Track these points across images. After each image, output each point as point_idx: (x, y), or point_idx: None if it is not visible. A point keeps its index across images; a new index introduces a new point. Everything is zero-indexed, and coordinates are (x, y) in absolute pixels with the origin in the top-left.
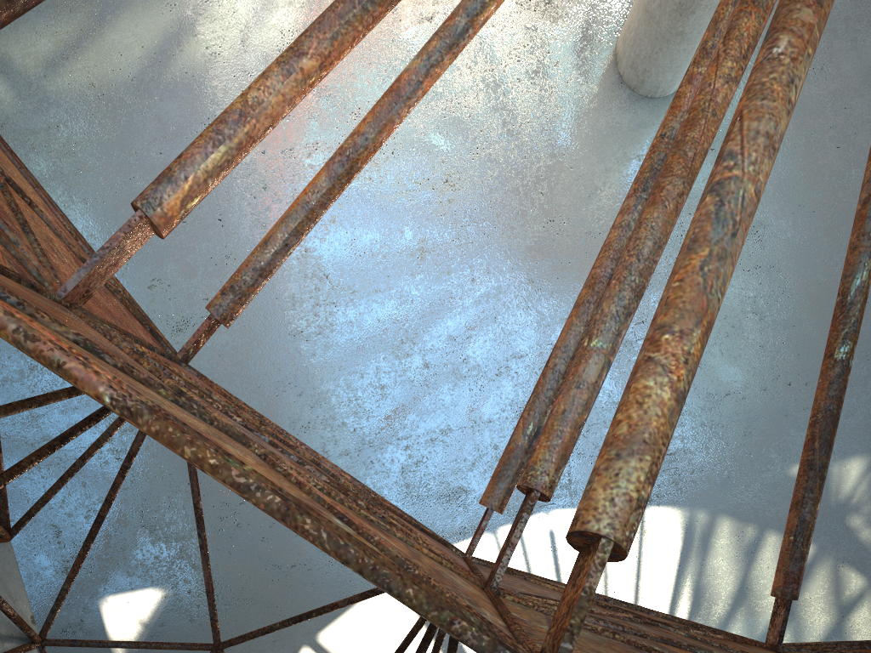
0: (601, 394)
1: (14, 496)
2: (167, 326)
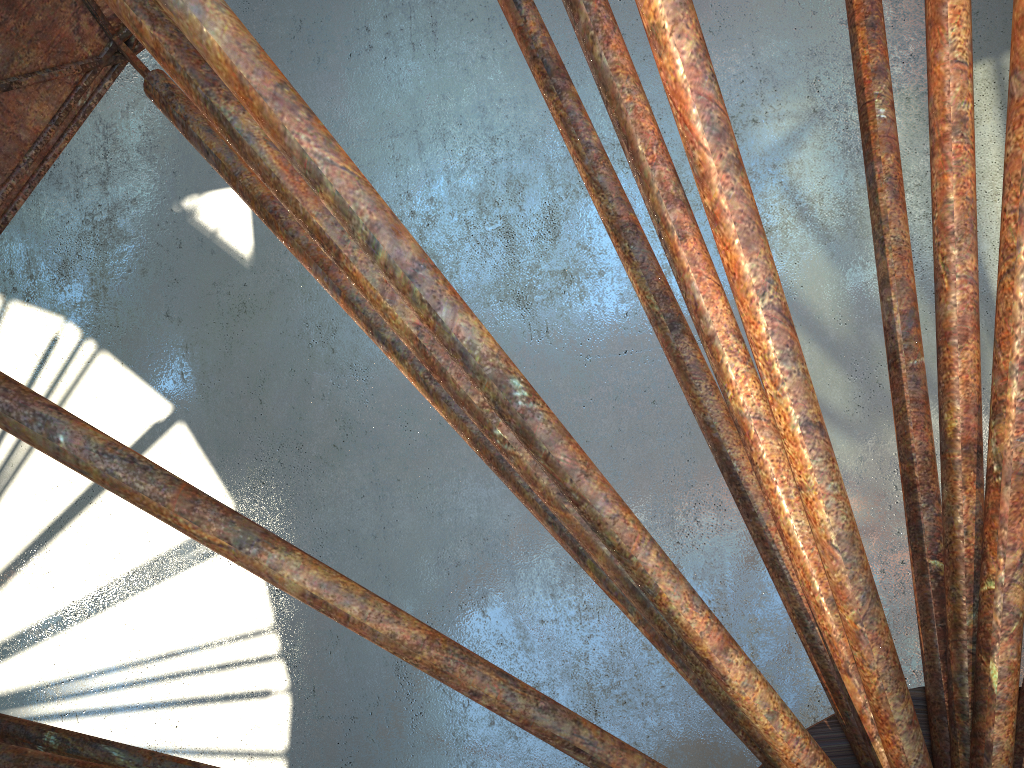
0: (410, 758)
1: (363, 106)
2: (523, 286)
